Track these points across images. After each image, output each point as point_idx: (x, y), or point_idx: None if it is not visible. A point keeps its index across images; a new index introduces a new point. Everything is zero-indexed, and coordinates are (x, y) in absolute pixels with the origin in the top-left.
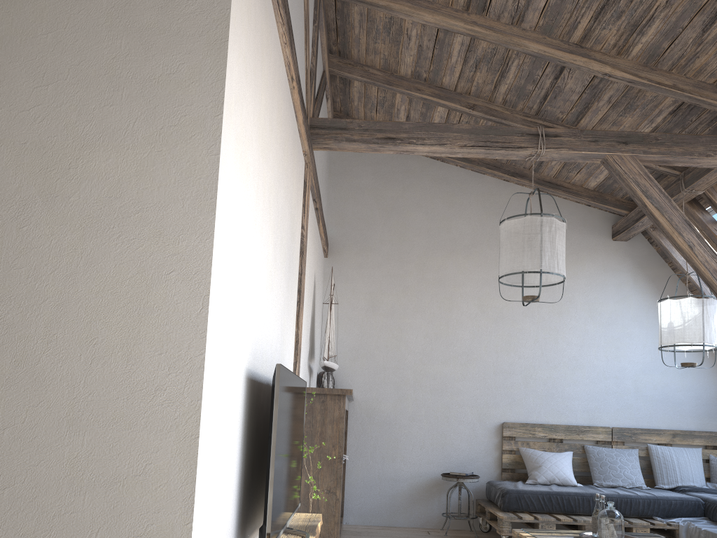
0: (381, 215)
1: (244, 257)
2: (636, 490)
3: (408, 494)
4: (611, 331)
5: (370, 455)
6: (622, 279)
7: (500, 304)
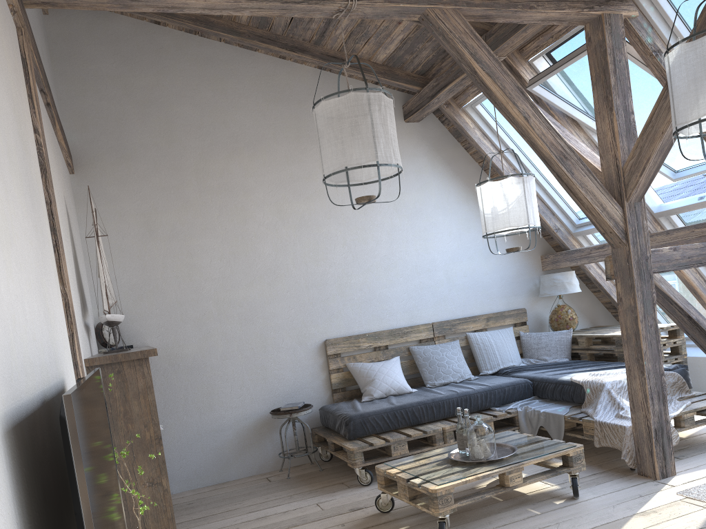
0: (137, 111)
1: None
2: (468, 383)
3: (236, 442)
4: (417, 223)
5: (183, 409)
6: (420, 164)
7: (301, 208)
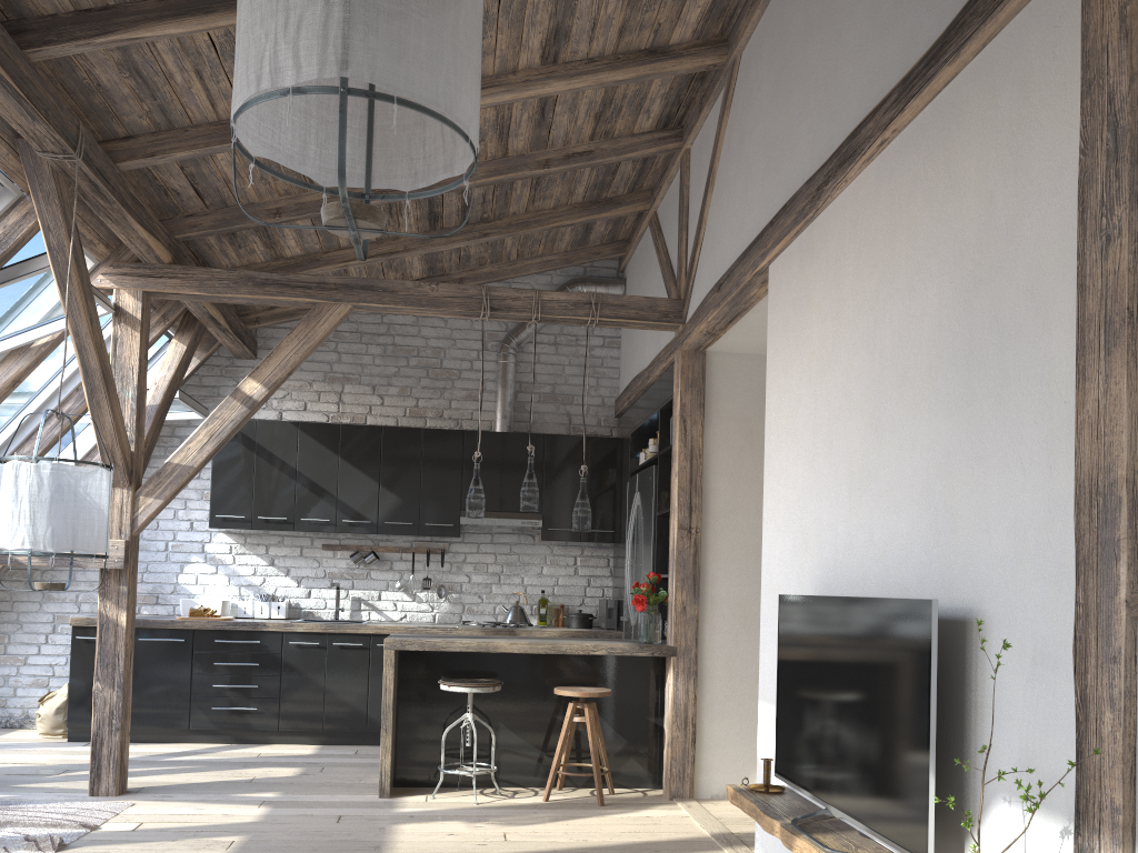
0: None
1: (796, 506)
2: None
3: None
4: None
5: None
6: None
7: None
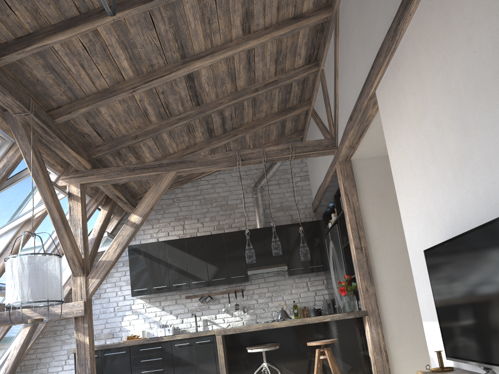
0: None
1: (421, 203)
2: None
3: None
4: None
5: None
6: None
7: None
